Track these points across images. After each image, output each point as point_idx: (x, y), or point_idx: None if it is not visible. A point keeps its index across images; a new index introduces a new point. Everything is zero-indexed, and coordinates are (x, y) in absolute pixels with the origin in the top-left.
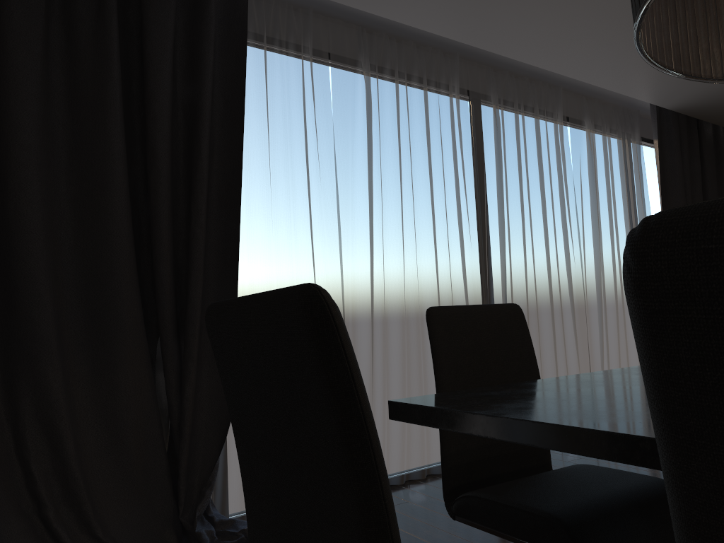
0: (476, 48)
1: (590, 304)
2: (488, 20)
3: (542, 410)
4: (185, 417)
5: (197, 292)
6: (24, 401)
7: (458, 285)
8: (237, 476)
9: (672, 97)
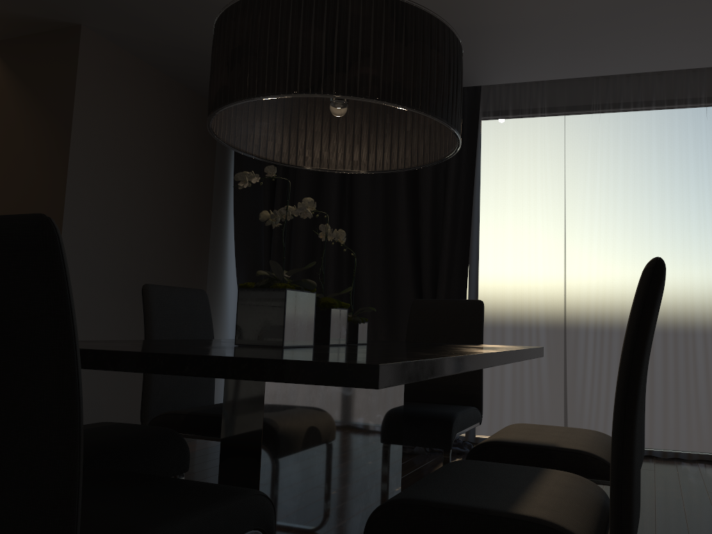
0: None
1: None
2: (650, 53)
3: None
4: None
5: (441, 288)
6: None
7: (696, 288)
8: None
9: None
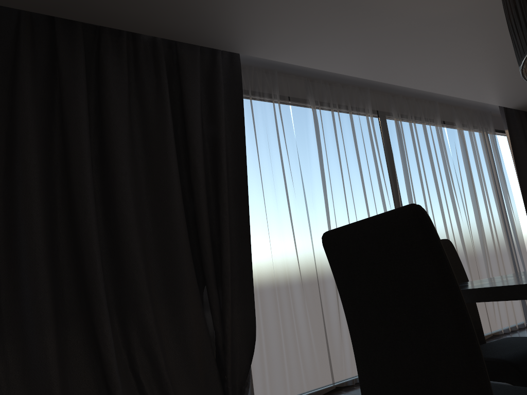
0: (380, 83)
1: (476, 247)
2: (391, 64)
3: (499, 284)
4: (227, 339)
5: (227, 256)
6: (133, 333)
7: None
8: (259, 380)
9: (514, 100)
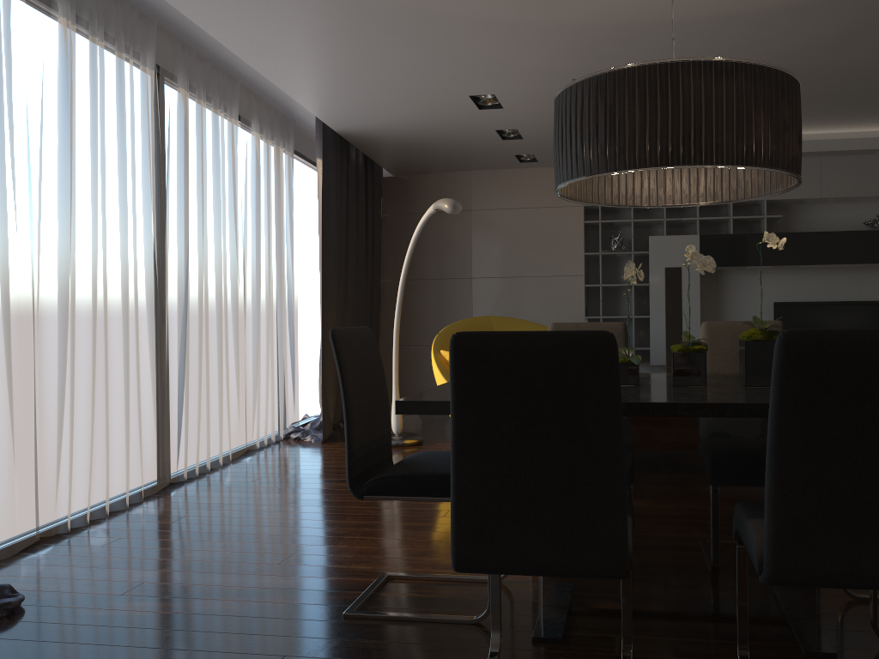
0: (181, 22)
1: (247, 321)
2: (245, 18)
3: None
4: None
5: None
6: None
7: (143, 294)
8: None
9: (347, 123)
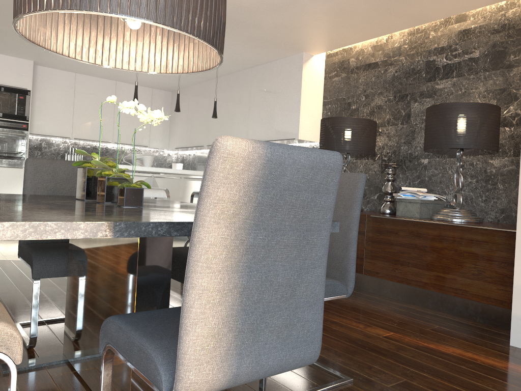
0: None
1: None
2: None
3: None
4: None
5: None
6: None
7: None
8: None
9: None
